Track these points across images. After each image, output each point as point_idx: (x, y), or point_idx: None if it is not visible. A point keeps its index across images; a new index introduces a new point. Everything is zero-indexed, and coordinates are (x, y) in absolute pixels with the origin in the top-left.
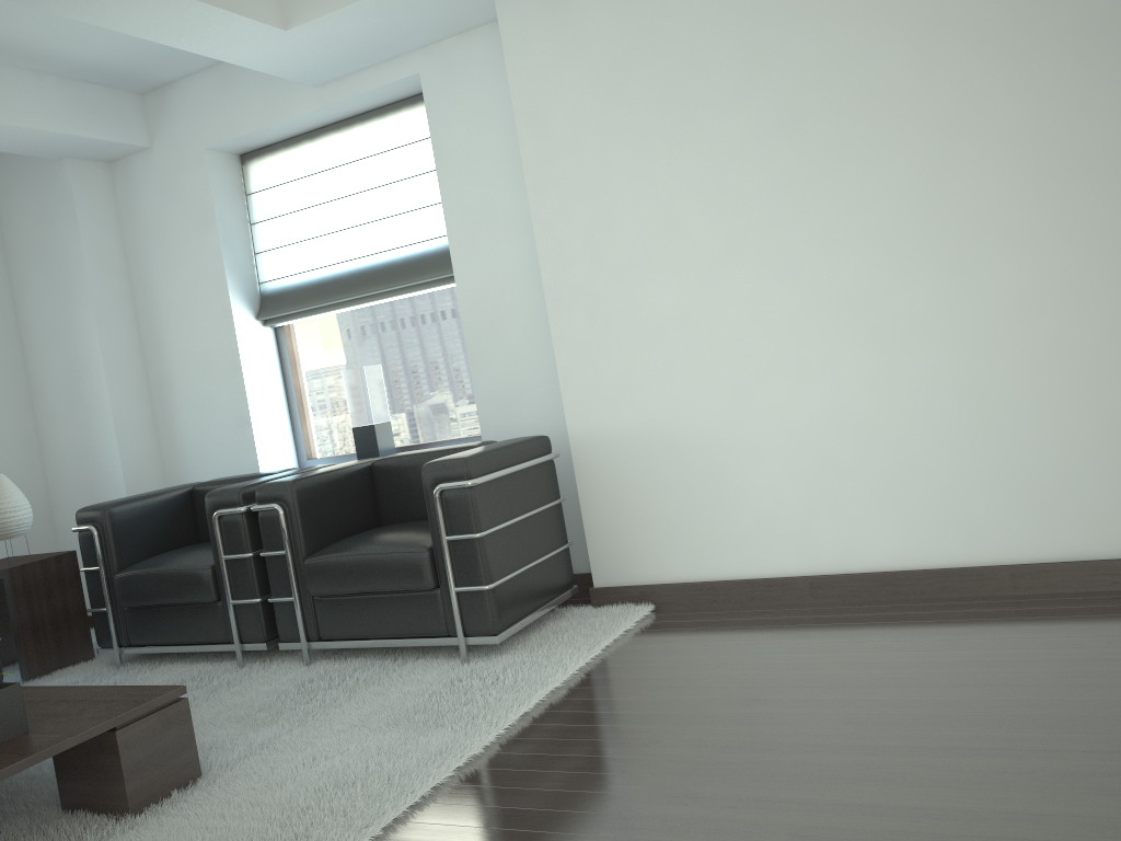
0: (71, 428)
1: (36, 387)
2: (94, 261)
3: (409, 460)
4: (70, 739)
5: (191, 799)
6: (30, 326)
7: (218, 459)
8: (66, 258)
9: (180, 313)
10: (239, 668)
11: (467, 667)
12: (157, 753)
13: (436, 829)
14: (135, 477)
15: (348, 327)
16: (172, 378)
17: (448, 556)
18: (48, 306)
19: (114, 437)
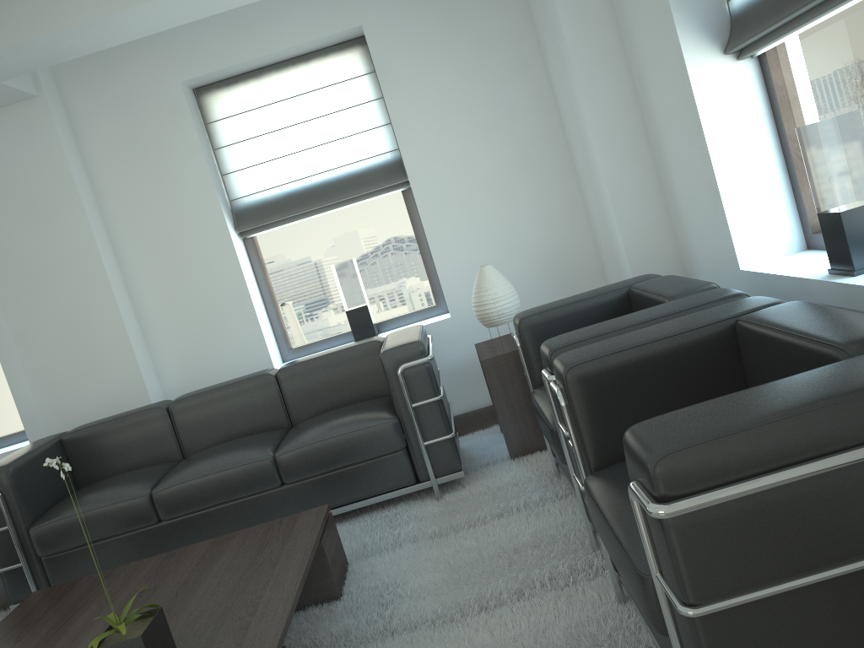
0: (593, 195)
1: (572, 152)
2: (572, 20)
3: (767, 336)
4: None
5: None
6: (556, 95)
7: (705, 233)
8: (553, 23)
9: (651, 62)
10: (592, 549)
11: None
12: None
13: None
14: (638, 248)
15: (835, 45)
16: (660, 137)
17: (664, 609)
18: (558, 73)
19: (611, 209)
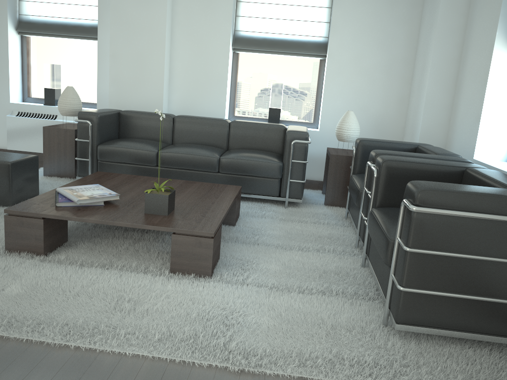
0: (415, 98)
1: (414, 73)
2: (446, 6)
3: (477, 177)
4: (150, 226)
5: (185, 281)
6: (419, 41)
7: (463, 136)
8: (435, 4)
9: (476, 43)
10: (354, 247)
11: (382, 329)
12: (189, 254)
13: (128, 377)
14: (427, 132)
15: None
16: (463, 82)
17: (394, 251)
18: (425, 31)
19: (422, 108)
